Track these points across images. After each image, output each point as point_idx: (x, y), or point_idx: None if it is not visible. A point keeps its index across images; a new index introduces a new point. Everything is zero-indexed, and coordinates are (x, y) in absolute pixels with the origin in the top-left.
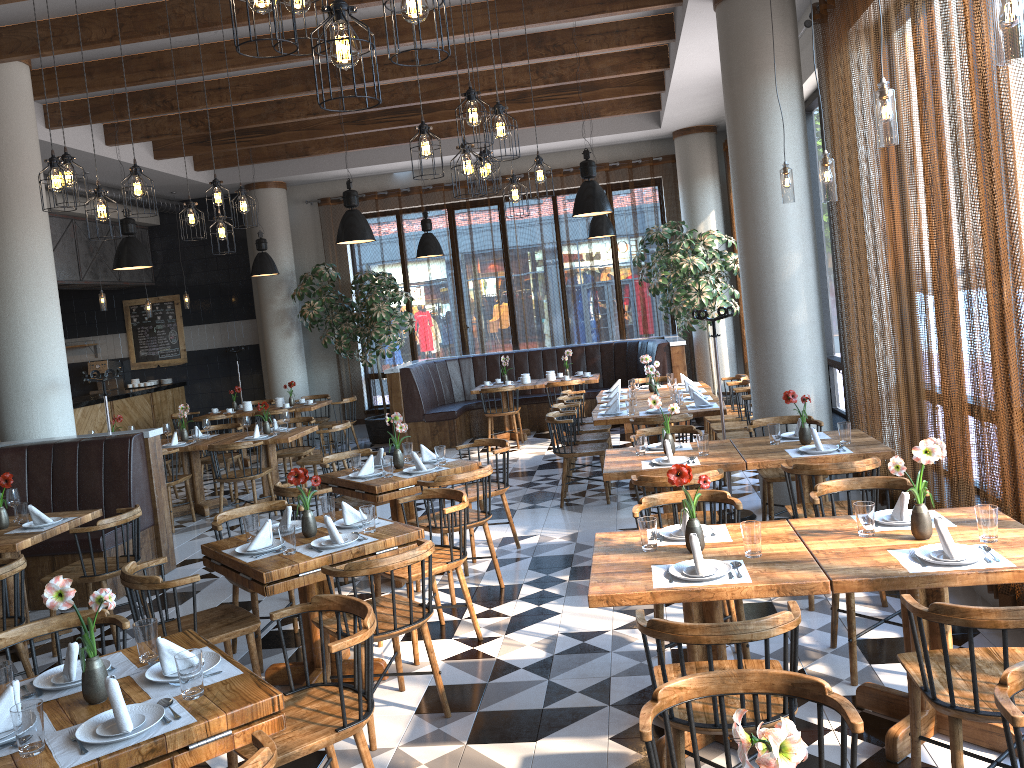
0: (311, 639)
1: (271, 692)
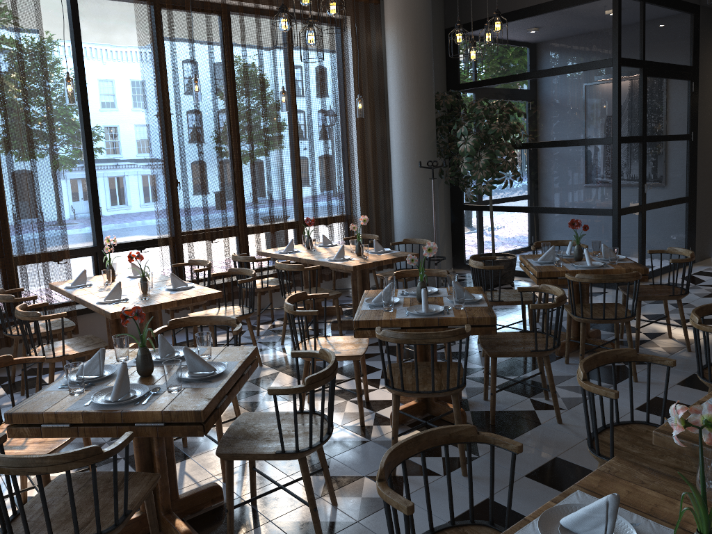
0: (176, 470)
1: (367, 291)
